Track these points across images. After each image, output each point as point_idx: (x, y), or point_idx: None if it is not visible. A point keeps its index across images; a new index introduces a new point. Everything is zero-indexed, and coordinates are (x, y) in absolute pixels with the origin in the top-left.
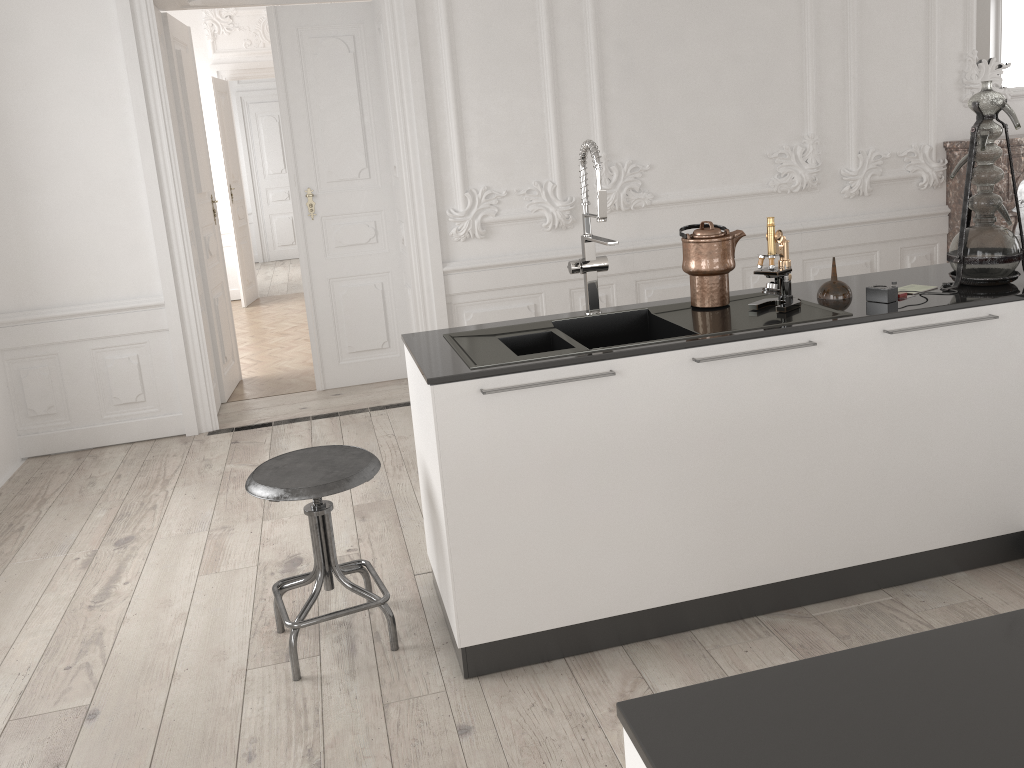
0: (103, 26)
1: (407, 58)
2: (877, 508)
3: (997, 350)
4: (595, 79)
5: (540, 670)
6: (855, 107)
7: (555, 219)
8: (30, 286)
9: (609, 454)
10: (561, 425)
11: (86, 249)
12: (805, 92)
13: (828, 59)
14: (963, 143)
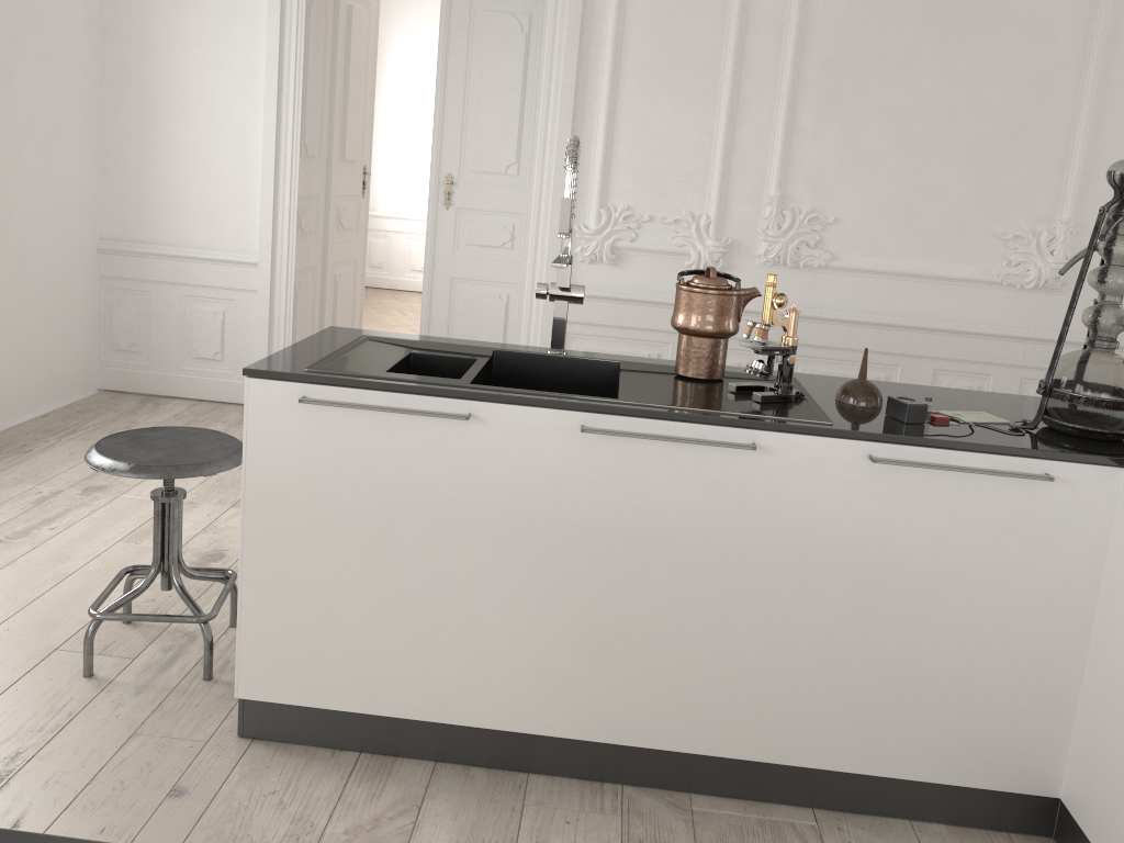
0: None
1: (563, 43)
2: (822, 696)
3: (1052, 528)
4: (784, 102)
5: (322, 756)
6: None
7: (701, 260)
8: (138, 218)
9: (453, 519)
10: (397, 466)
11: (196, 191)
12: (1069, 163)
13: (1111, 126)
14: None
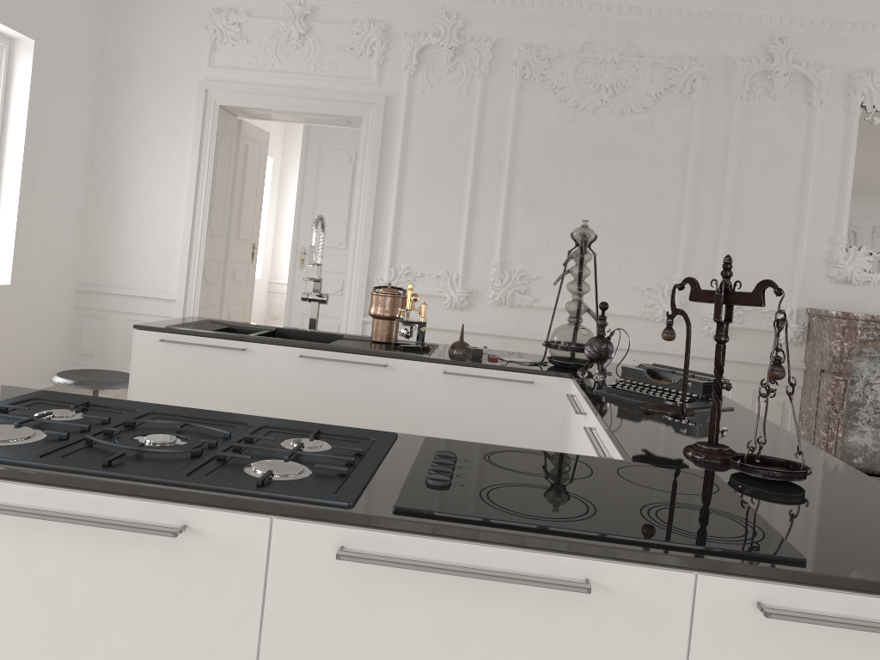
0: (186, 120)
1: (369, 168)
2: None
3: (537, 410)
4: (503, 205)
5: None
6: (722, 263)
7: (453, 300)
8: (103, 271)
9: (235, 404)
10: (208, 376)
11: (141, 255)
12: (678, 244)
13: (703, 221)
14: (816, 310)
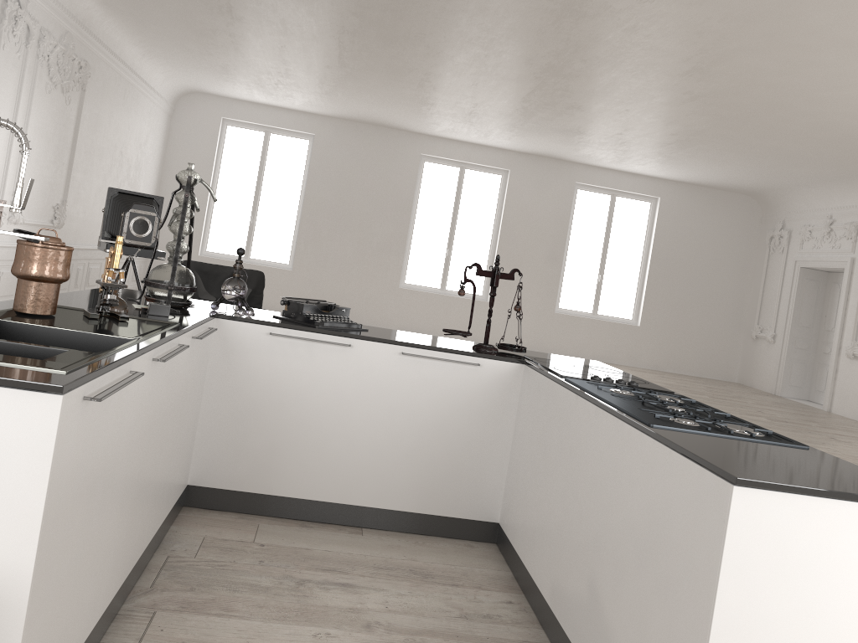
0: None
1: None
2: (166, 483)
3: (206, 353)
4: None
5: None
6: None
7: None
8: None
9: (113, 462)
10: (103, 434)
11: None
12: None
13: None
14: None
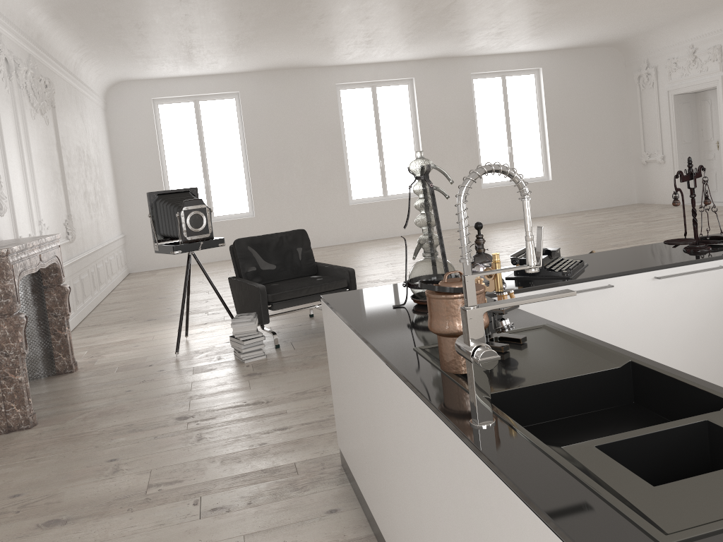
0: None
1: None
2: None
3: None
4: None
5: None
6: None
7: None
8: None
9: None
10: None
11: None
12: None
13: None
14: None
